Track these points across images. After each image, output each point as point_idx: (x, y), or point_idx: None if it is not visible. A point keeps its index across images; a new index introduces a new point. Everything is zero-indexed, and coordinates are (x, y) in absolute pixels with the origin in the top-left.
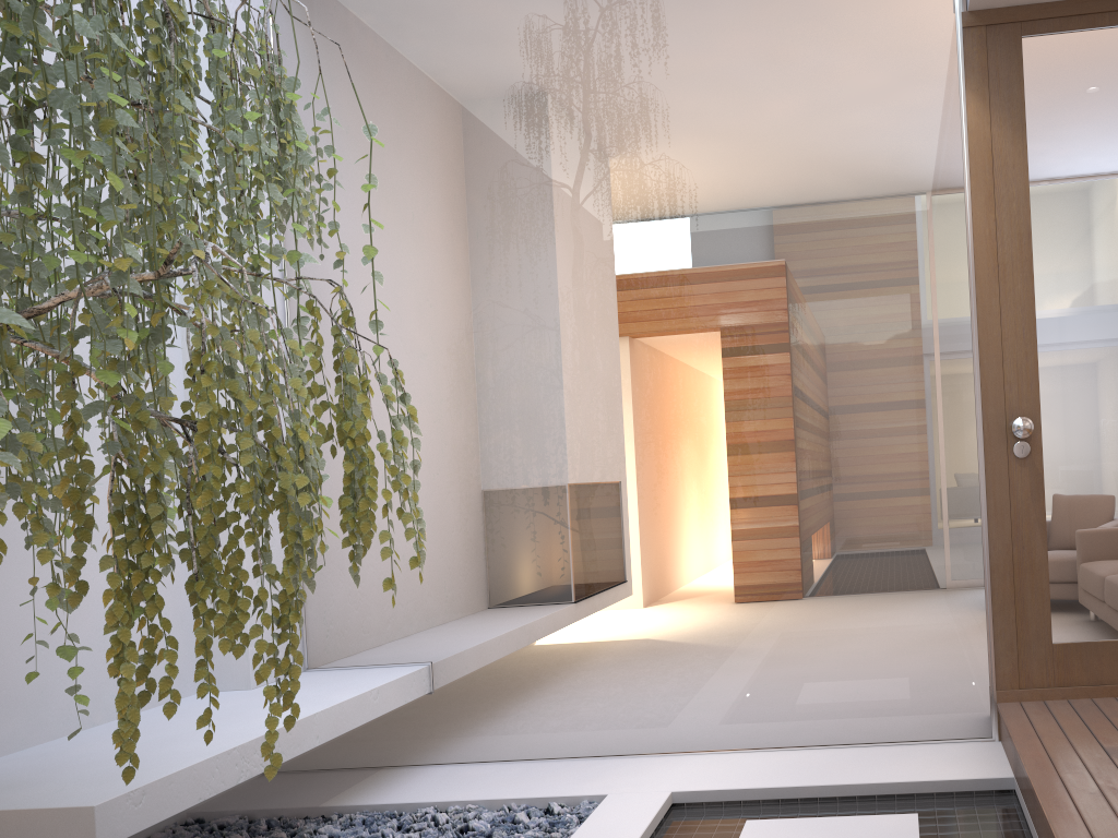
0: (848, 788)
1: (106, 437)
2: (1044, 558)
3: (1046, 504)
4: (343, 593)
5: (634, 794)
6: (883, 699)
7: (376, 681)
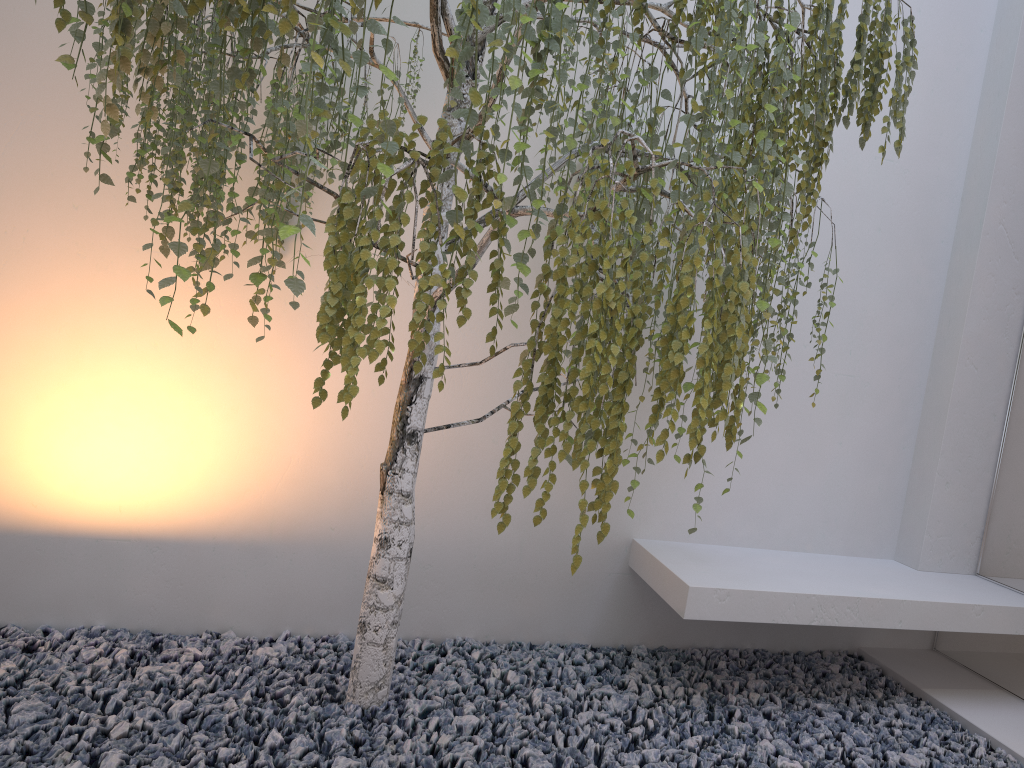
0: None
1: (865, 341)
2: None
3: None
4: (1014, 515)
5: None
6: None
7: (992, 601)
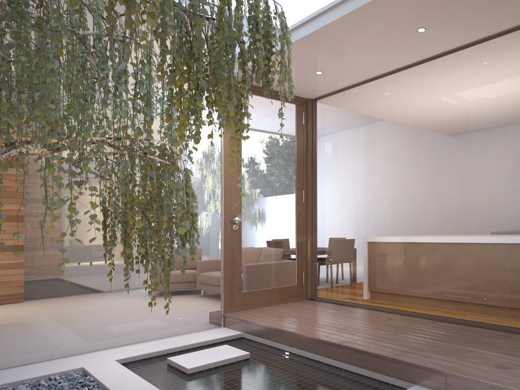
0: (188, 346)
1: None
2: (240, 263)
3: (241, 246)
4: None
5: (98, 364)
6: (184, 317)
7: None
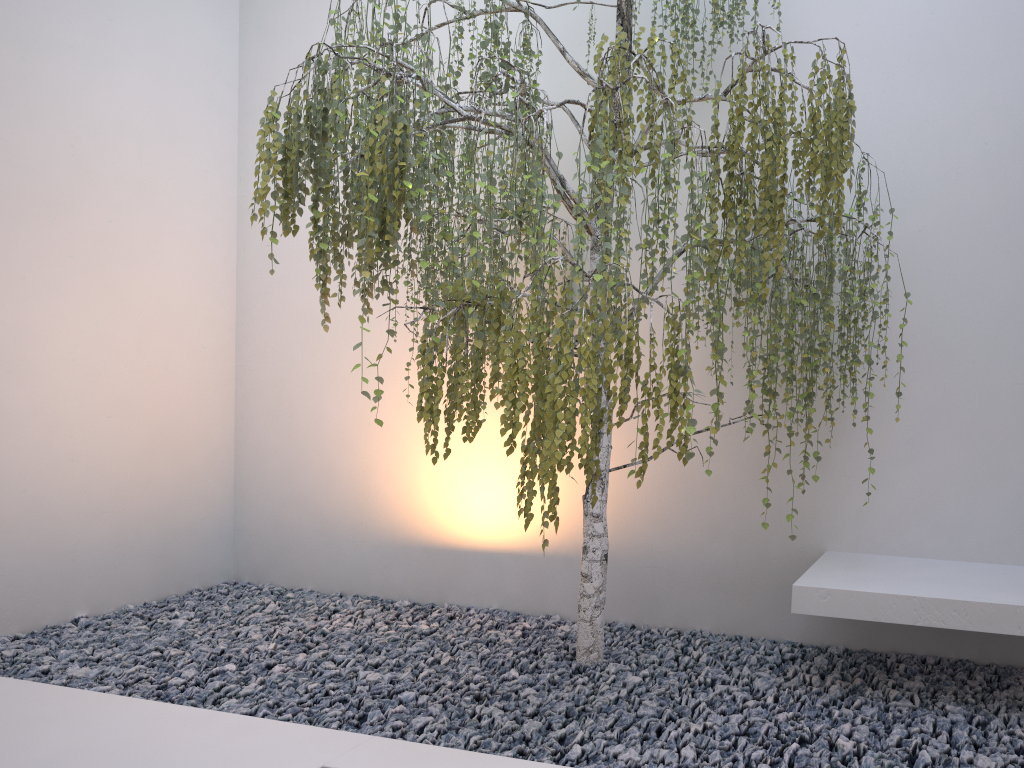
0: None
1: None
2: None
3: None
4: None
5: None
6: None
7: None
